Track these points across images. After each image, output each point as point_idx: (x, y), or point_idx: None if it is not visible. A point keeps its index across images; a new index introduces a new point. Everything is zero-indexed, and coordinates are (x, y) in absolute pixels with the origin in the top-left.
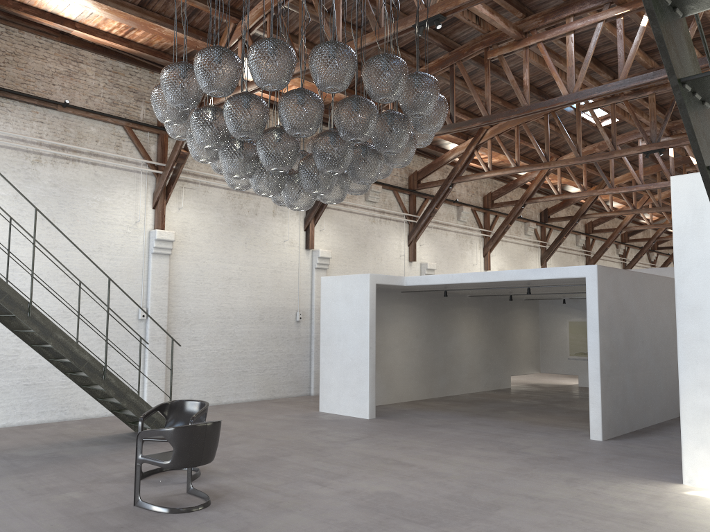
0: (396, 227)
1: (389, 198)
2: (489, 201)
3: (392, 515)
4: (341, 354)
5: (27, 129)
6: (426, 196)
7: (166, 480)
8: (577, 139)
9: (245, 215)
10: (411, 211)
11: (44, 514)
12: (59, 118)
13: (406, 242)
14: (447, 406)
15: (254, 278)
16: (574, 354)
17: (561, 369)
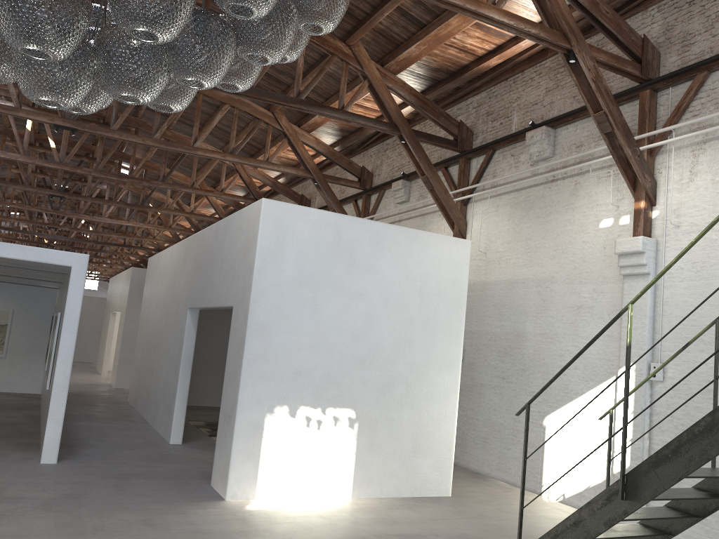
0: None
1: None
2: None
3: None
4: None
5: None
6: None
7: None
8: None
9: None
10: None
11: None
12: None
13: None
14: None
15: None
16: None
17: None
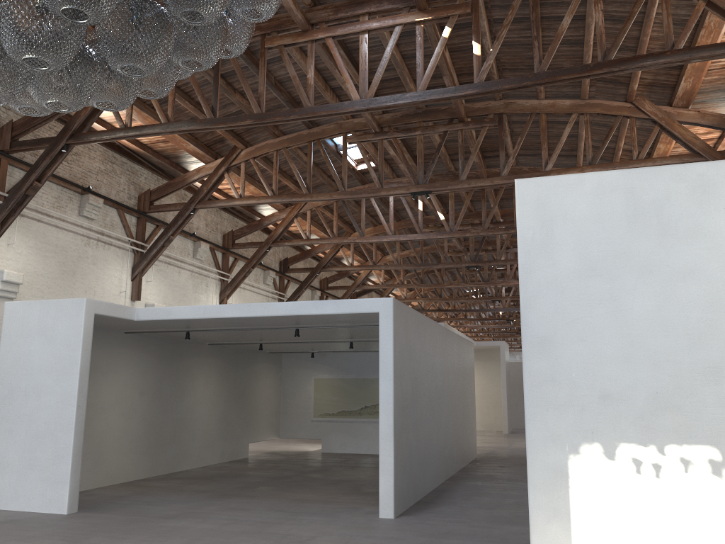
0: (118, 255)
1: (111, 217)
2: (230, 241)
3: None
4: (29, 417)
5: None
6: (158, 222)
7: None
8: (343, 172)
9: None
10: (139, 238)
11: None
12: None
13: (130, 275)
14: (180, 486)
15: None
16: (318, 415)
17: (304, 433)
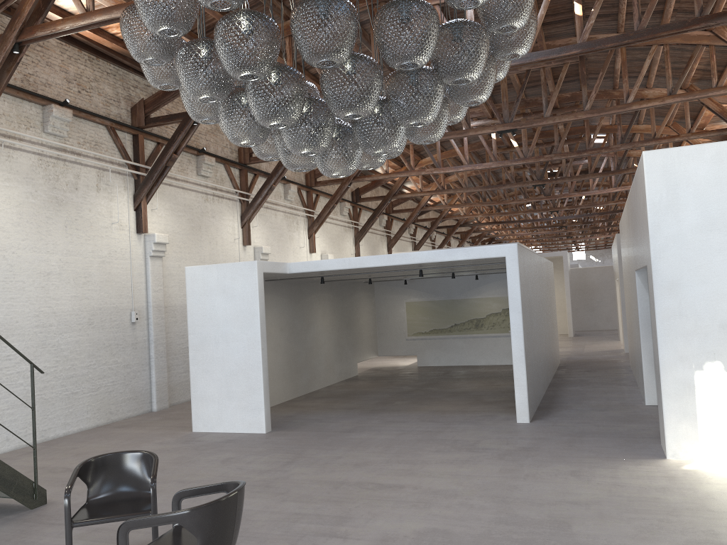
0: (229, 206)
1: (220, 173)
2: (312, 179)
3: None
4: (221, 359)
5: None
6: (256, 171)
7: None
8: None
9: (63, 190)
10: (243, 188)
11: None
12: None
13: (239, 223)
14: (329, 405)
15: (78, 271)
16: (412, 334)
17: (400, 350)
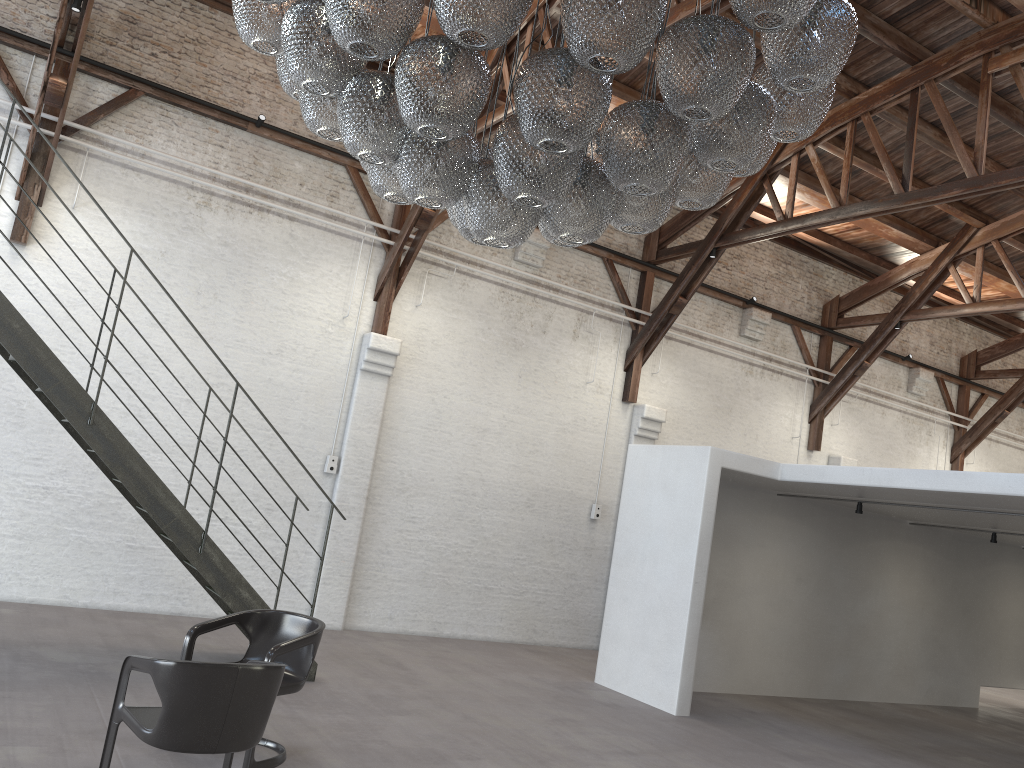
0: (791, 388)
1: (783, 337)
2: (971, 367)
3: None
4: (644, 586)
5: (197, 155)
6: (851, 342)
7: (210, 760)
8: None
9: (525, 332)
10: (821, 364)
11: None
12: (249, 144)
13: (806, 415)
14: (839, 721)
15: (526, 435)
16: None
17: None
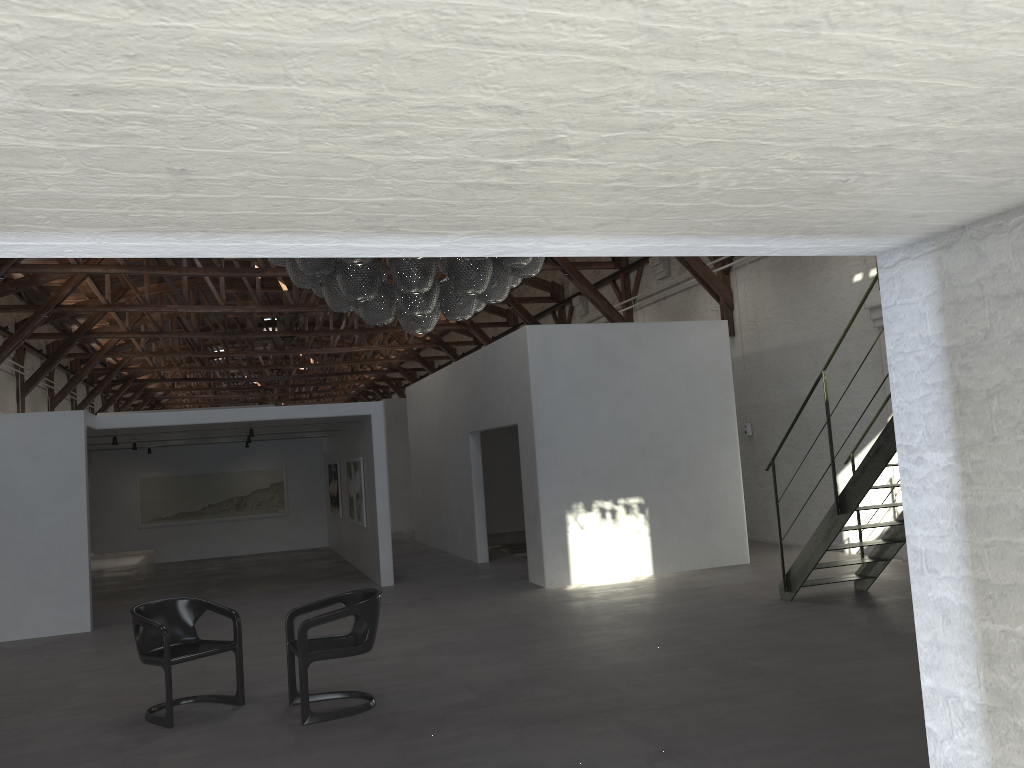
0: None
1: None
2: None
3: (504, 647)
4: (21, 541)
5: None
6: None
7: (203, 715)
8: None
9: None
10: None
11: (255, 765)
12: None
13: None
14: (117, 603)
15: None
16: (148, 521)
17: (129, 544)
